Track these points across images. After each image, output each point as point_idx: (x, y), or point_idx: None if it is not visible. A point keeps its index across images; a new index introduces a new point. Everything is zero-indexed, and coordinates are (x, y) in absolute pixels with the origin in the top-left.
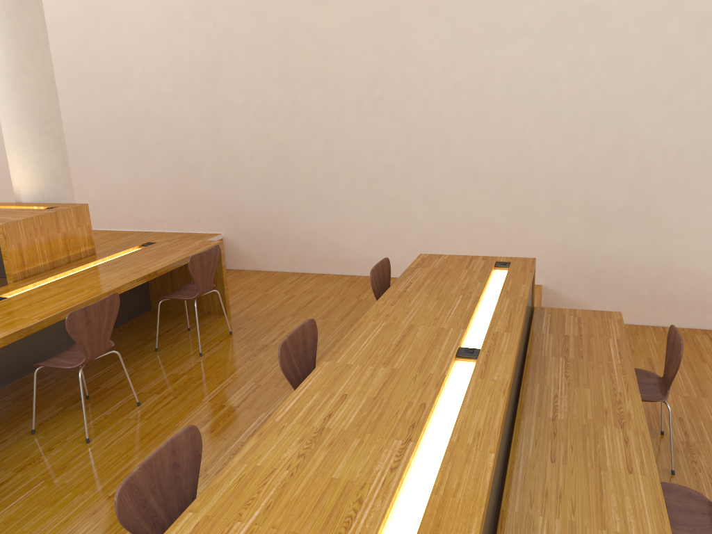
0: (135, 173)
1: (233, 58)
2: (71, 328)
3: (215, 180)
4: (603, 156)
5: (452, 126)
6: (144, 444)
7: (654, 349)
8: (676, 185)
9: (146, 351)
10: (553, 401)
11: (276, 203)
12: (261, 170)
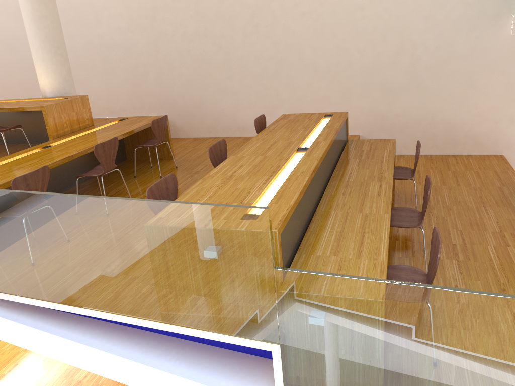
0: (107, 80)
1: (165, 3)
2: (96, 153)
3: (158, 82)
4: (391, 54)
5: (301, 40)
6: None
7: (422, 166)
8: (434, 69)
9: (129, 178)
10: (349, 175)
11: (197, 94)
12: (186, 74)
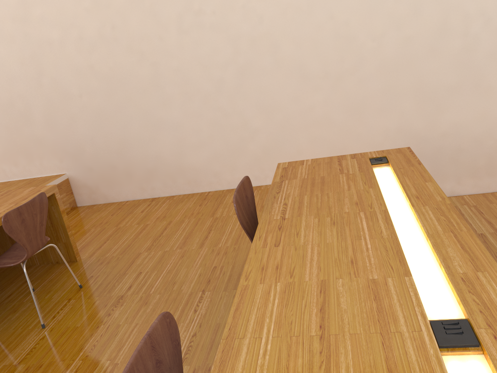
0: None
1: None
2: None
3: (49, 122)
4: (429, 36)
5: (276, 29)
6: None
7: None
8: None
9: None
10: None
11: (114, 135)
12: (93, 104)
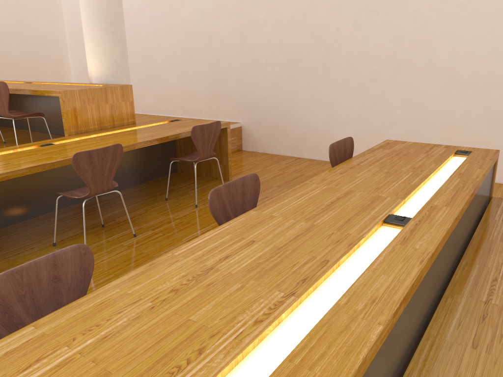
0: (184, 74)
1: None
2: (76, 166)
3: (239, 80)
4: None
5: (437, 35)
6: (124, 266)
7: None
8: None
9: (159, 199)
10: (491, 284)
11: (283, 100)
12: (274, 72)
